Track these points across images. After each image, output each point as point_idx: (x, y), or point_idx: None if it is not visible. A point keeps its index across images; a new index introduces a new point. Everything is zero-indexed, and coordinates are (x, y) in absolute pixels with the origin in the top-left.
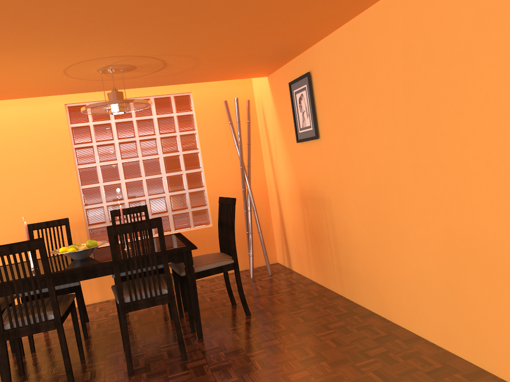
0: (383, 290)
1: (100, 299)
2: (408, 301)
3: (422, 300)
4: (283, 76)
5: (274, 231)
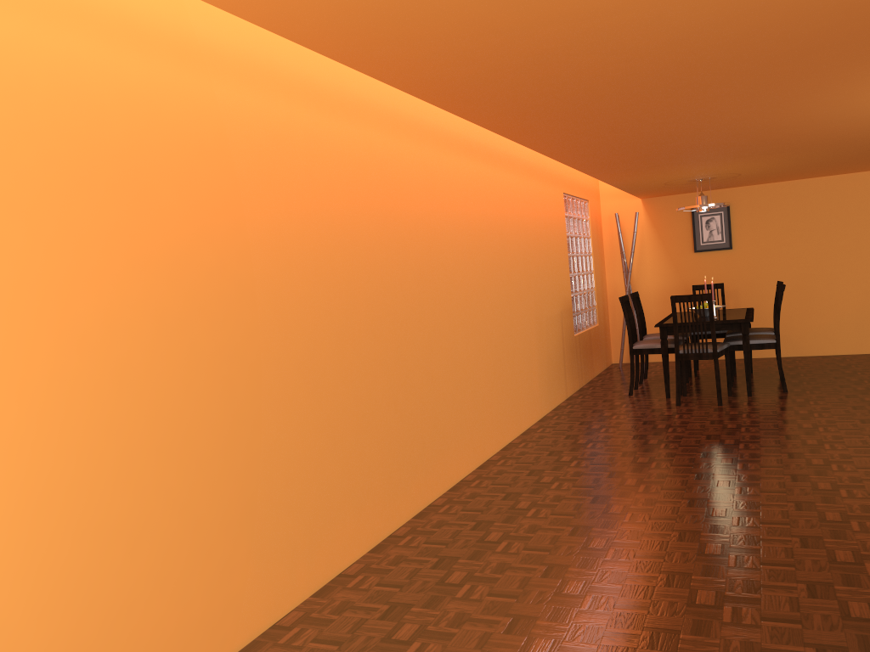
0: (798, 339)
1: (579, 387)
2: (824, 338)
3: (838, 333)
4: (676, 201)
5: (612, 334)
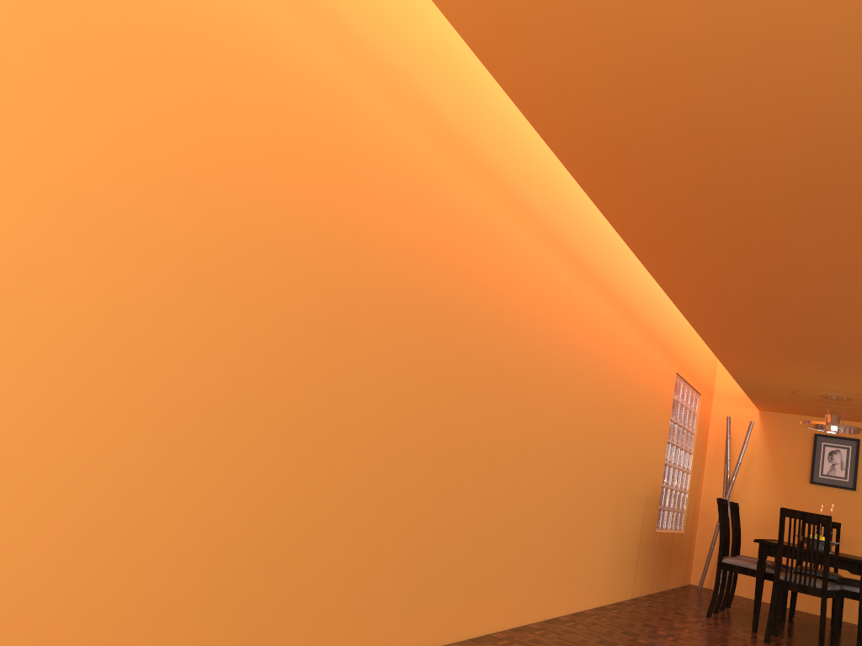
0: None
1: (648, 592)
2: None
3: None
4: (798, 422)
5: (697, 550)
